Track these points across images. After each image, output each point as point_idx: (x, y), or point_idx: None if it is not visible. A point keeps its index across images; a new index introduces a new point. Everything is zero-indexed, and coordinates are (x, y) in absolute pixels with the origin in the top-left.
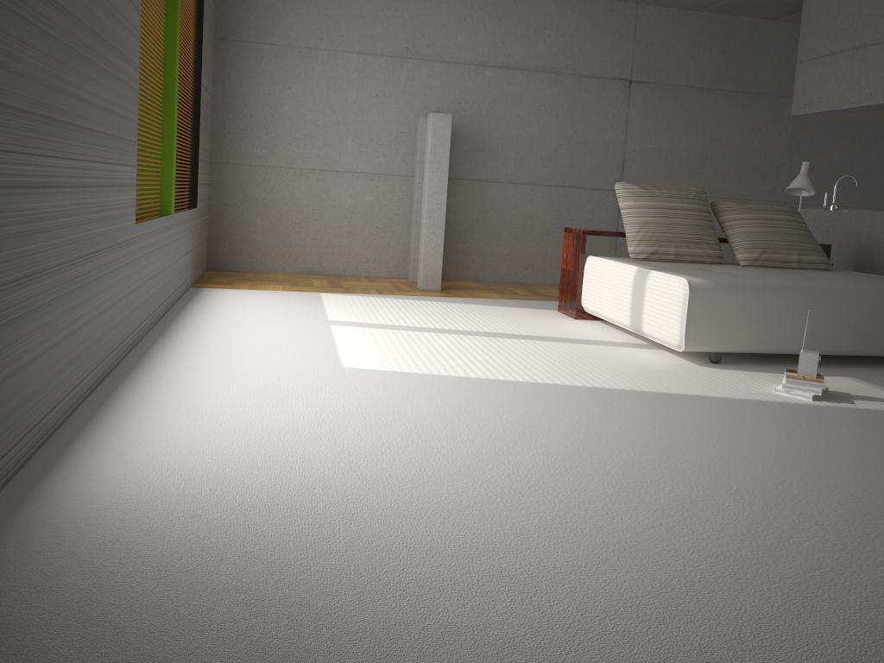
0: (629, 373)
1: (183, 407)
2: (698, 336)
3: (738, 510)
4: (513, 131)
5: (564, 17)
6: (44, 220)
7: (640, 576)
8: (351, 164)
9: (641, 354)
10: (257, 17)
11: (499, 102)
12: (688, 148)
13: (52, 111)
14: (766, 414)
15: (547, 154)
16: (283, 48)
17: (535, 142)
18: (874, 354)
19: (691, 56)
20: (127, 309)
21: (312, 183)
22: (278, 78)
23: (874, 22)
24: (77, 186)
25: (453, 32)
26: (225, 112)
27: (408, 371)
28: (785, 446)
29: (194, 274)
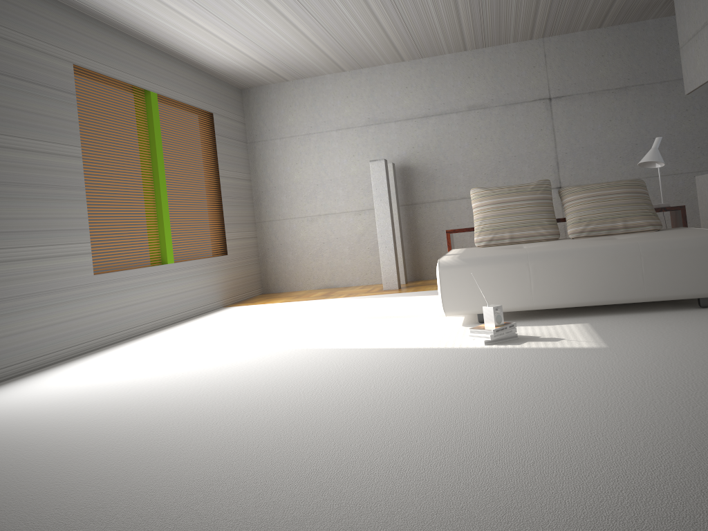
0: (385, 336)
1: (57, 376)
2: (454, 302)
3: (217, 416)
4: (458, 159)
5: (482, 65)
6: None
7: (72, 447)
8: (344, 206)
9: (435, 321)
10: (270, 123)
11: (443, 140)
12: (616, 140)
13: None
14: (413, 357)
15: (490, 171)
16: (288, 139)
17: (478, 163)
18: (628, 301)
19: (601, 65)
20: (87, 324)
21: (319, 224)
22: (288, 159)
23: (706, 1)
24: None
25: (399, 98)
26: (259, 188)
27: (228, 347)
28: (363, 378)
29: (231, 298)
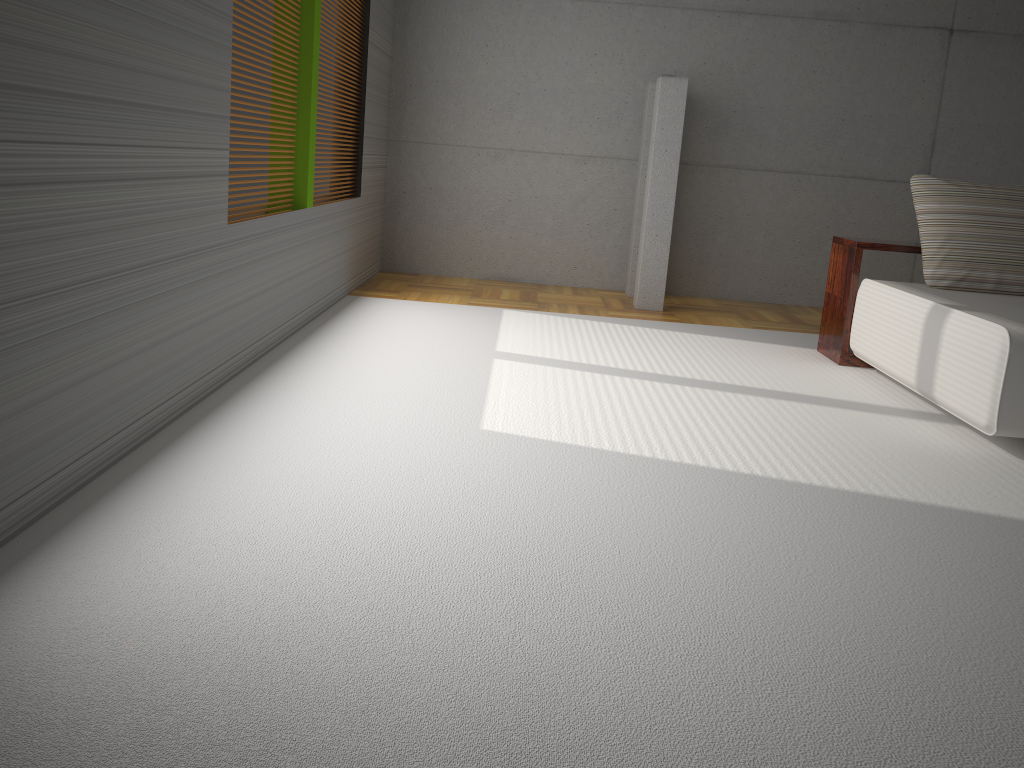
0: (902, 466)
1: (233, 484)
2: (1020, 415)
3: None
4: (776, 101)
5: None
6: (3, 232)
7: None
8: (559, 144)
9: (928, 431)
10: None
11: (759, 61)
12: None
13: (17, 77)
14: None
15: (823, 133)
16: None
17: (807, 115)
18: None
19: None
20: (211, 335)
21: (509, 167)
22: (471, 35)
23: None
24: (86, 180)
25: None
26: (407, 78)
27: (569, 442)
28: None
29: (355, 279)
